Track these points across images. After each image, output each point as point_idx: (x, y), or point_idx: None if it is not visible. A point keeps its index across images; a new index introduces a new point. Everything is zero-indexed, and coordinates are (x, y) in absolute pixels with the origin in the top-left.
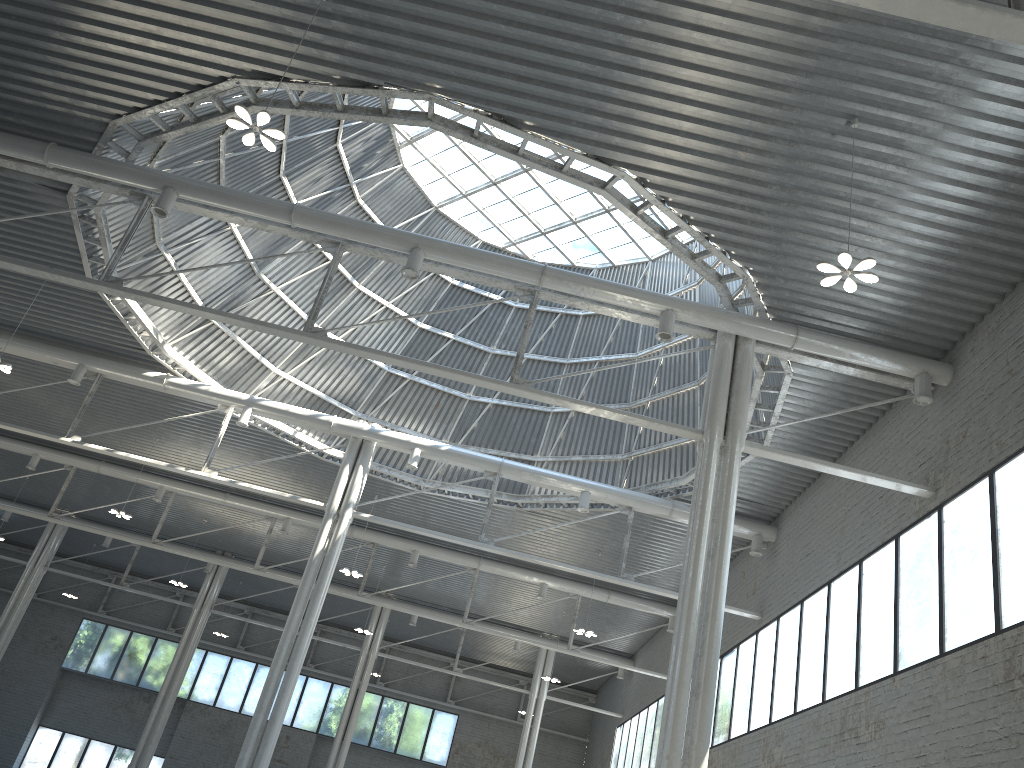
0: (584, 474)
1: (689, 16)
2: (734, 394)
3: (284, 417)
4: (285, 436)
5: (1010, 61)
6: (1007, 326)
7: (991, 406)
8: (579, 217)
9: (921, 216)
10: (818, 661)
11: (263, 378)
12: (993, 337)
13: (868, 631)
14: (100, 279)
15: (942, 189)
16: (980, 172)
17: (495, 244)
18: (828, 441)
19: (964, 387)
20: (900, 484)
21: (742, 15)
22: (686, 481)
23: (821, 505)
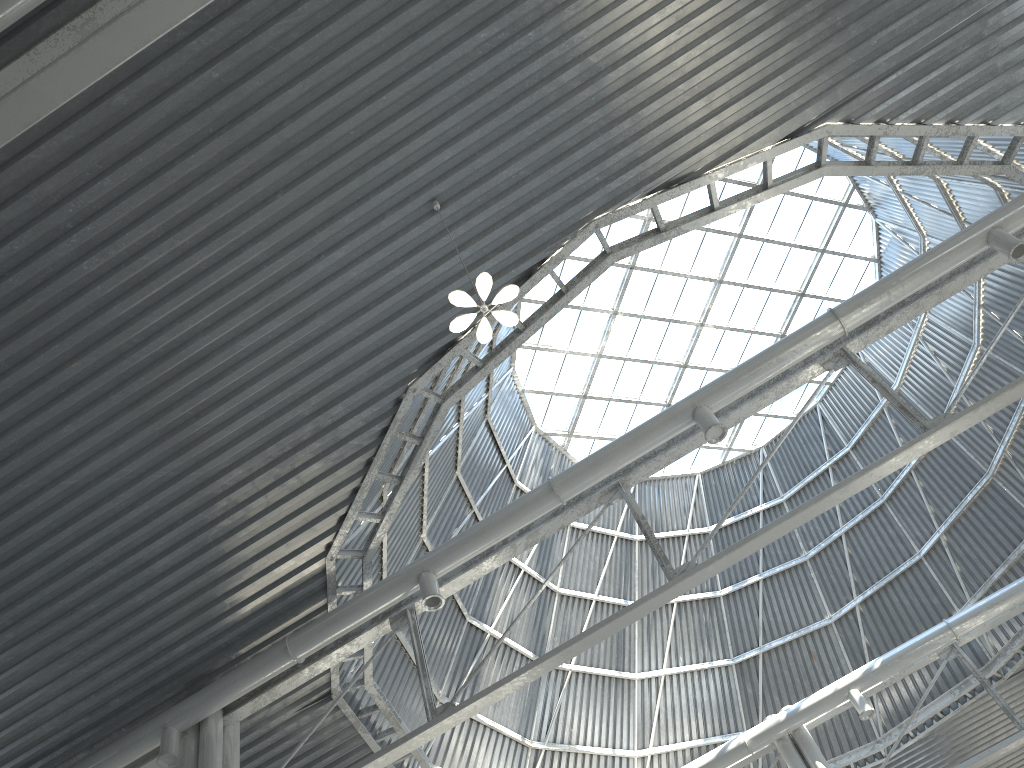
0: None
1: None
2: None
3: None
4: None
5: None
6: None
7: None
8: None
9: None
10: None
11: None
12: None
13: None
14: (429, 719)
15: None
16: None
17: (713, 465)
18: None
19: None
20: None
21: None
22: None
23: None
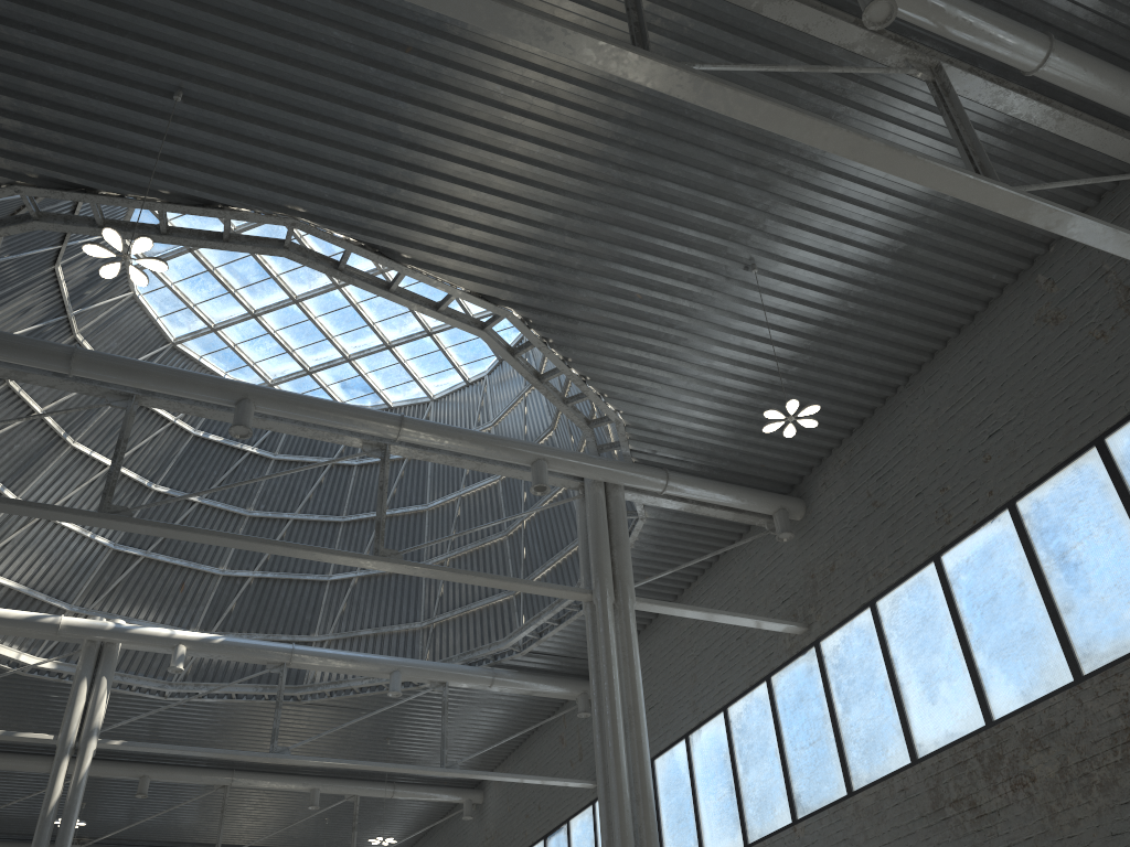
0: (377, 650)
1: (612, 154)
2: (616, 546)
3: None
4: None
5: (895, 218)
6: (861, 460)
7: (859, 538)
8: (354, 354)
9: (794, 357)
10: (687, 823)
11: None
12: (847, 470)
13: (749, 781)
14: None
15: (817, 332)
16: (853, 317)
17: None
18: (667, 585)
19: (822, 520)
20: (778, 624)
21: (665, 158)
22: (509, 644)
23: (659, 653)
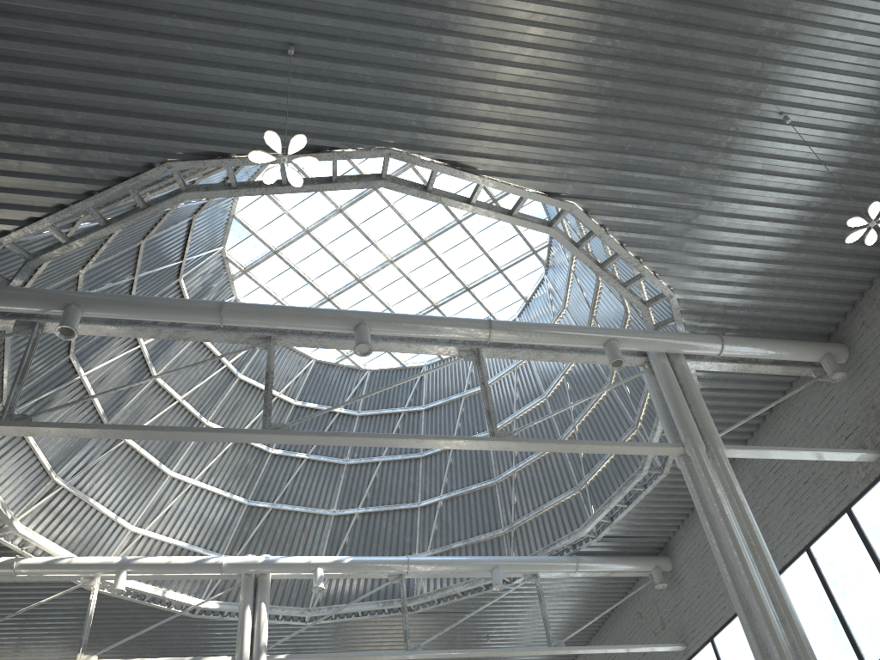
0: None
1: (653, 33)
2: (693, 404)
3: (166, 571)
4: (151, 600)
5: None
6: None
7: None
8: None
9: (825, 205)
10: None
11: (120, 540)
12: None
13: (853, 608)
14: (3, 419)
15: (845, 175)
16: (877, 153)
17: (328, 360)
18: None
19: (870, 356)
20: (854, 453)
21: (701, 26)
22: (586, 531)
23: None
